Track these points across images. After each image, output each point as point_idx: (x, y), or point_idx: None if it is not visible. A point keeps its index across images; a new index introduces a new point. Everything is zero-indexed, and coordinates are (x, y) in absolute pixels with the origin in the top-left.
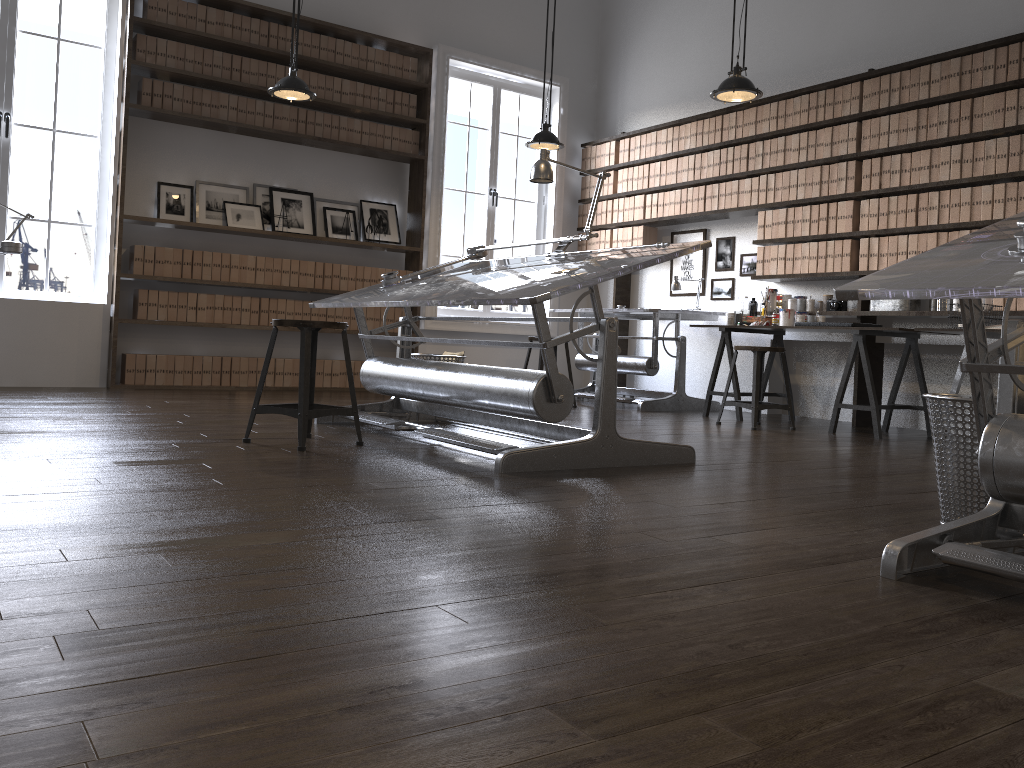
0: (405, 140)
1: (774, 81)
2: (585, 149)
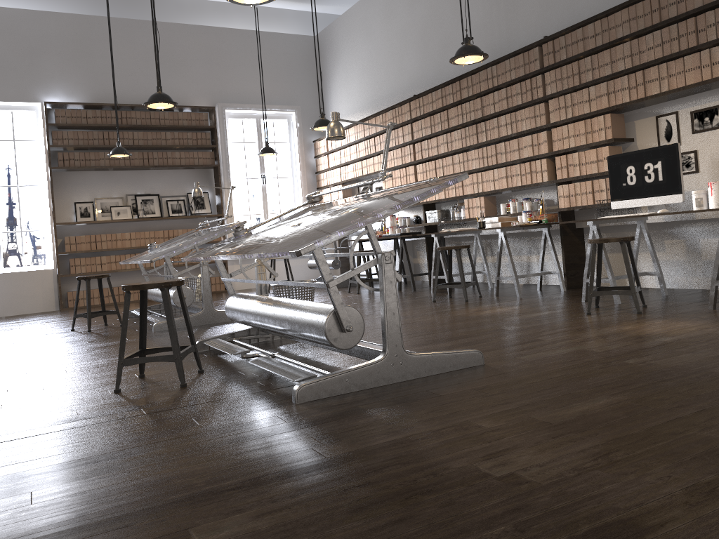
0: (206, 157)
1: (386, 100)
2: (315, 143)
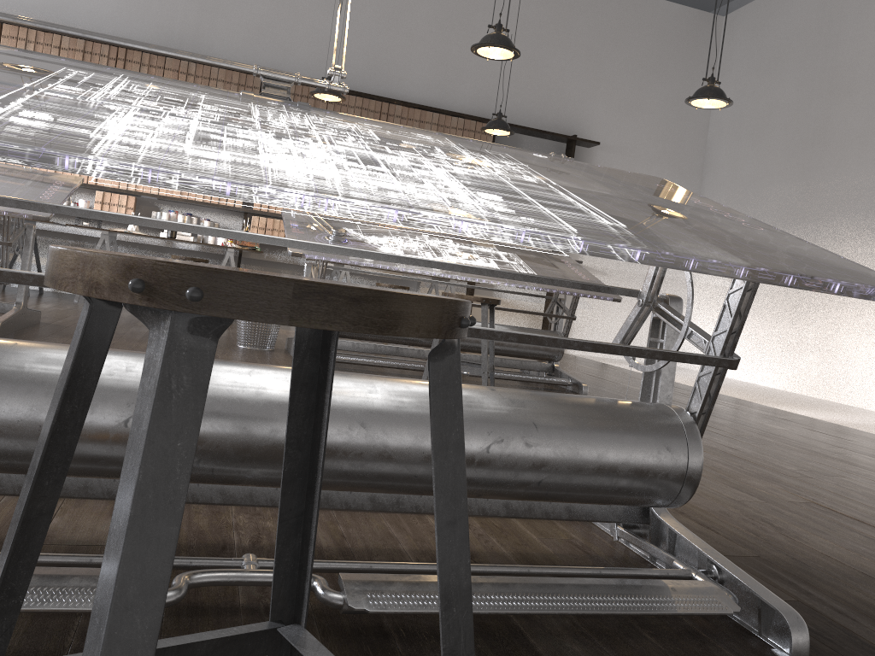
0: None
1: None
2: None
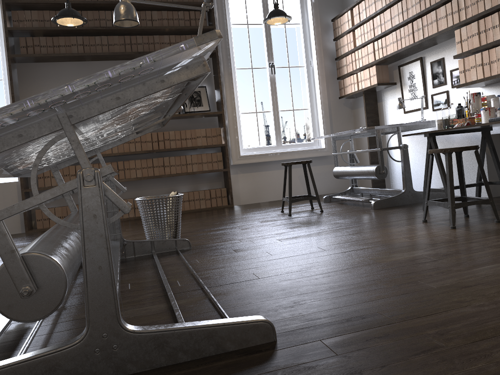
0: None
1: None
2: (334, 22)
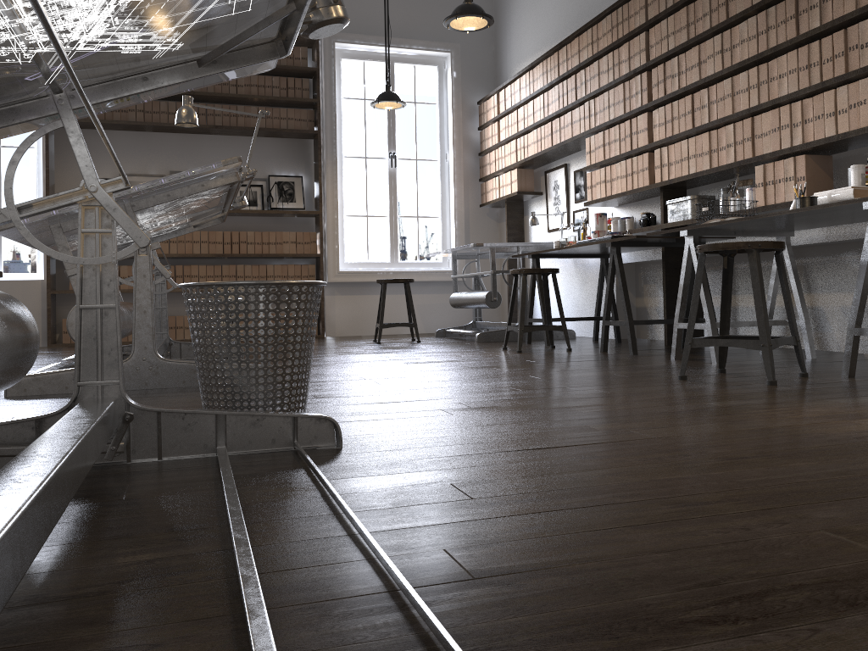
0: (300, 119)
1: (602, 9)
2: (480, 106)
